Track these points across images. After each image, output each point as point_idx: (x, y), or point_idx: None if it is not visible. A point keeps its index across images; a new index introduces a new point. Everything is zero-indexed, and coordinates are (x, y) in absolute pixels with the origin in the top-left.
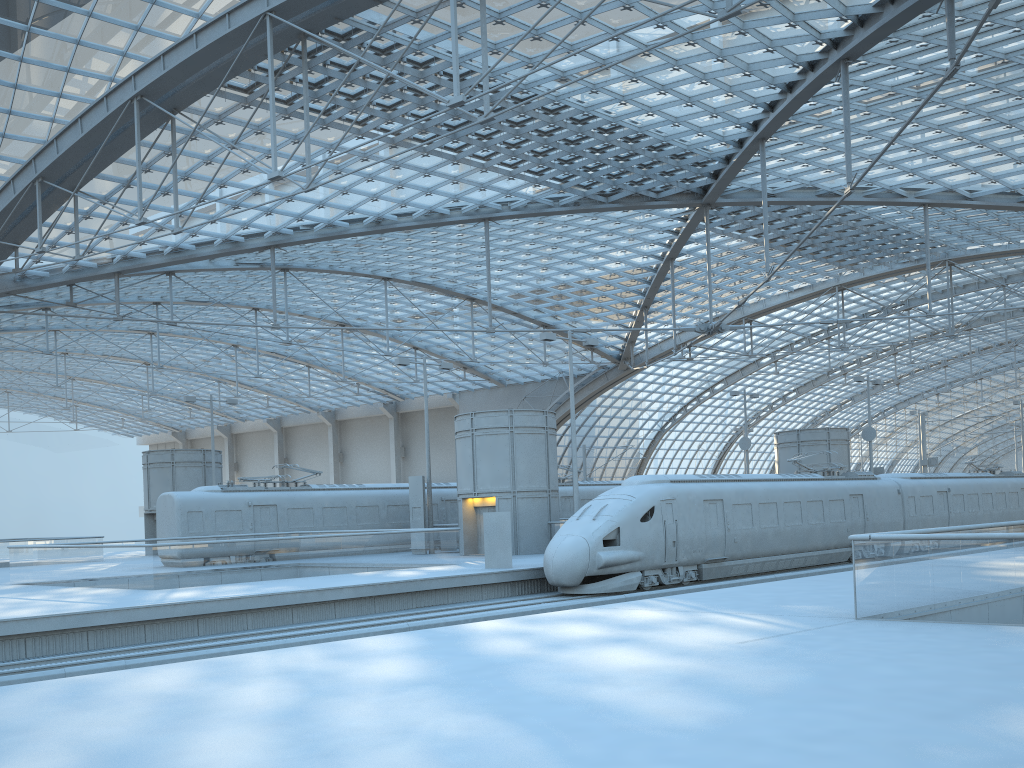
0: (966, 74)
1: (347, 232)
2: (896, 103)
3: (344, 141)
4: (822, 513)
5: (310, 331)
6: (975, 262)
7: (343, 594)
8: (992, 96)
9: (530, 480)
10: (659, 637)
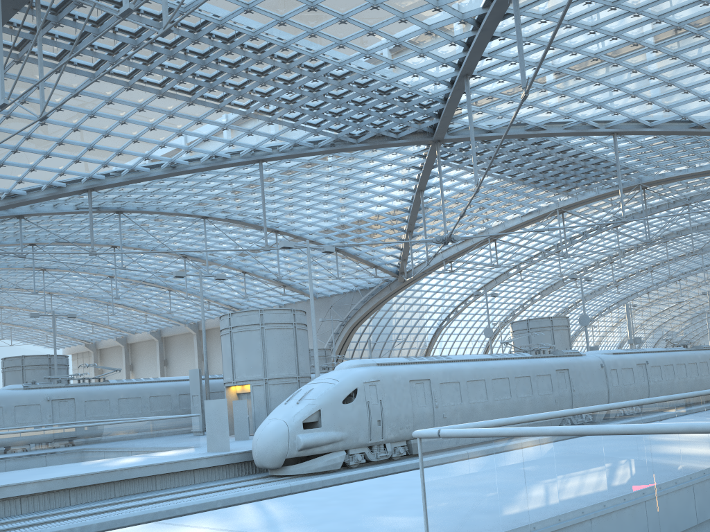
0: (630, 6)
1: (148, 175)
2: (575, 38)
3: (118, 93)
4: (530, 387)
5: (163, 263)
6: (663, 186)
7: (26, 490)
8: (656, 29)
9: (280, 369)
10: None
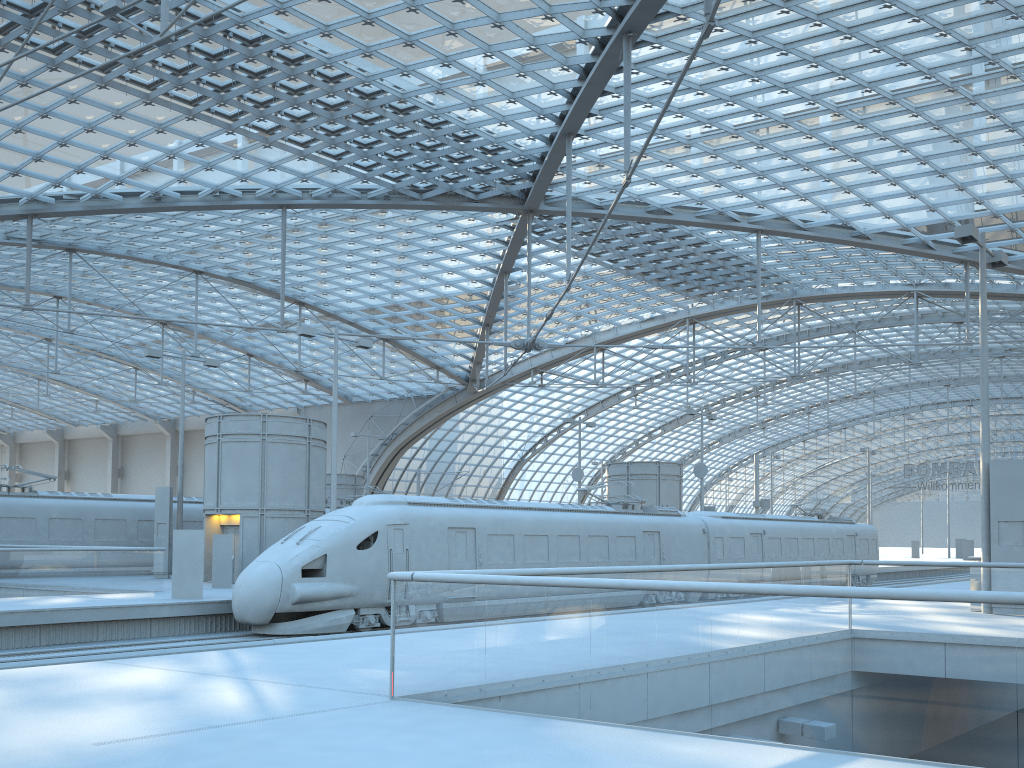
0: (778, 79)
1: (120, 206)
2: (710, 107)
3: (86, 90)
4: (607, 550)
5: (130, 328)
6: (824, 304)
7: None
8: (811, 110)
9: (283, 497)
10: (16, 725)
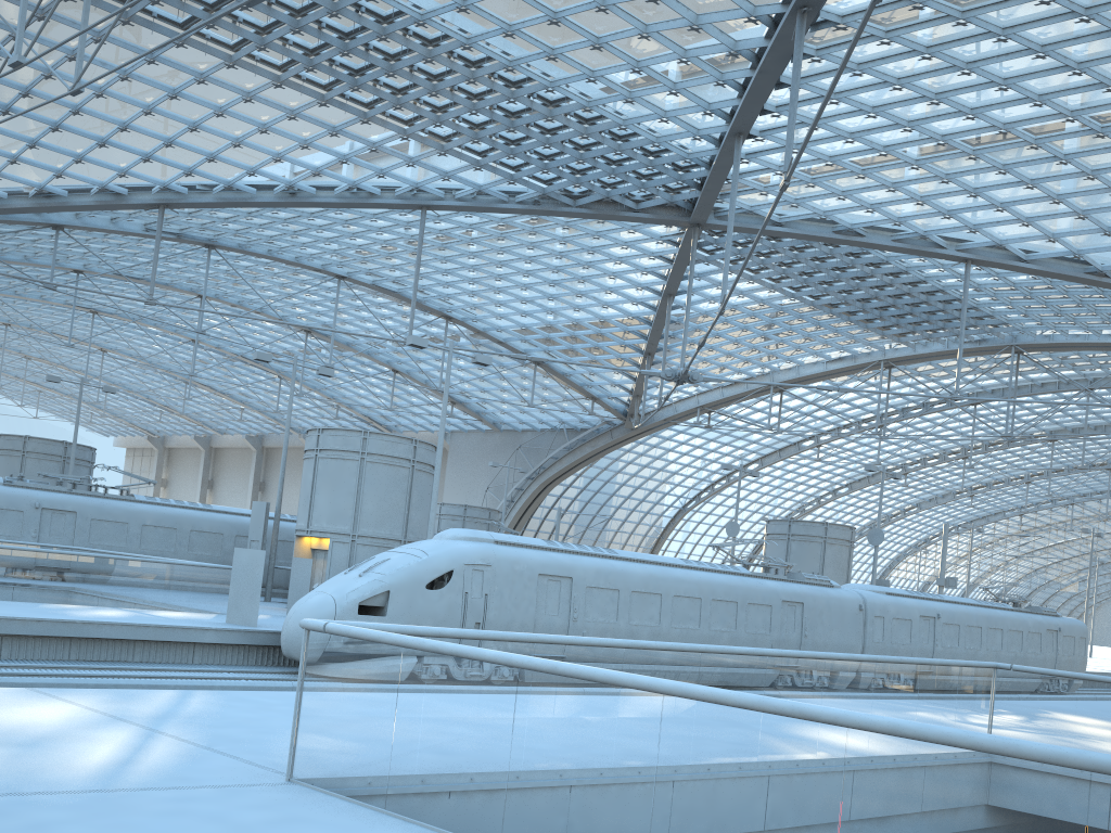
0: (996, 73)
1: (253, 200)
2: (911, 107)
3: (215, 70)
4: (735, 618)
5: (275, 334)
6: (1051, 354)
7: None
8: (1037, 114)
9: (378, 524)
10: None
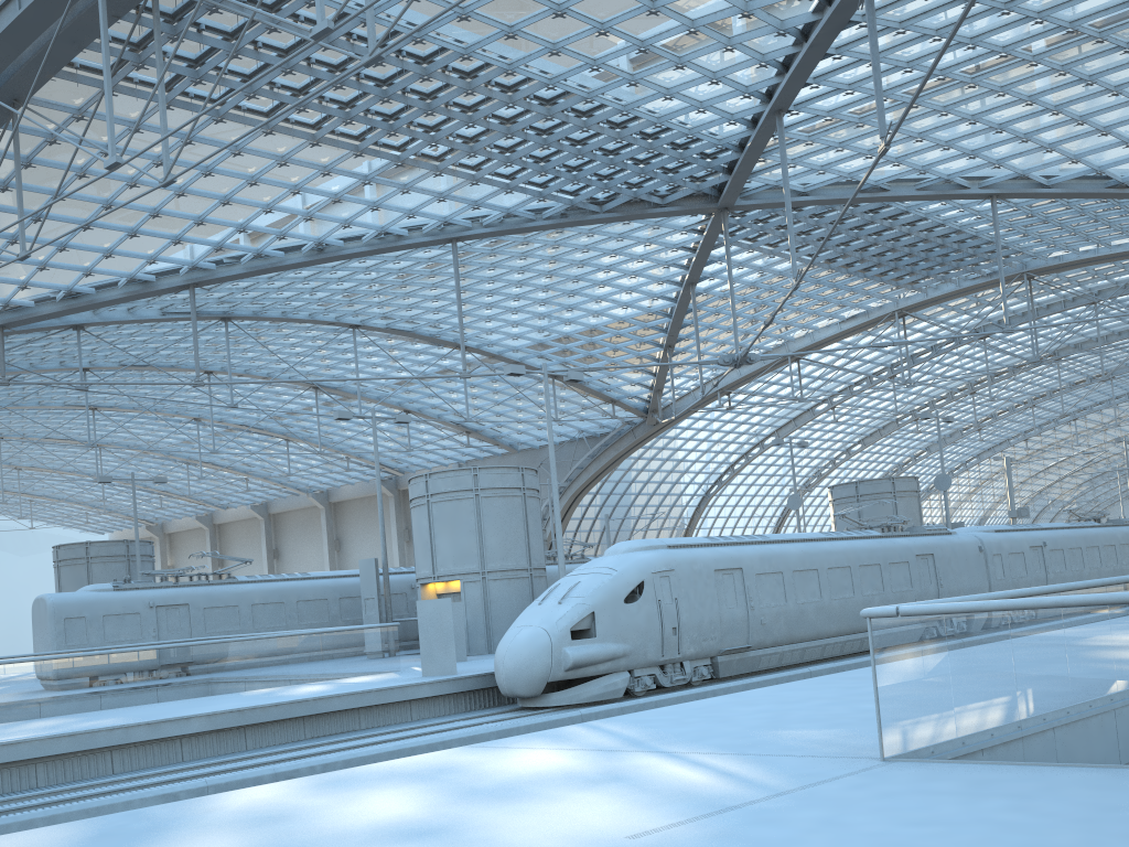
0: (1031, 8)
1: (282, 263)
2: (945, 56)
3: (251, 139)
4: (881, 580)
5: (281, 397)
6: (1059, 274)
7: (191, 726)
8: (1066, 41)
9: (504, 556)
10: (498, 822)
